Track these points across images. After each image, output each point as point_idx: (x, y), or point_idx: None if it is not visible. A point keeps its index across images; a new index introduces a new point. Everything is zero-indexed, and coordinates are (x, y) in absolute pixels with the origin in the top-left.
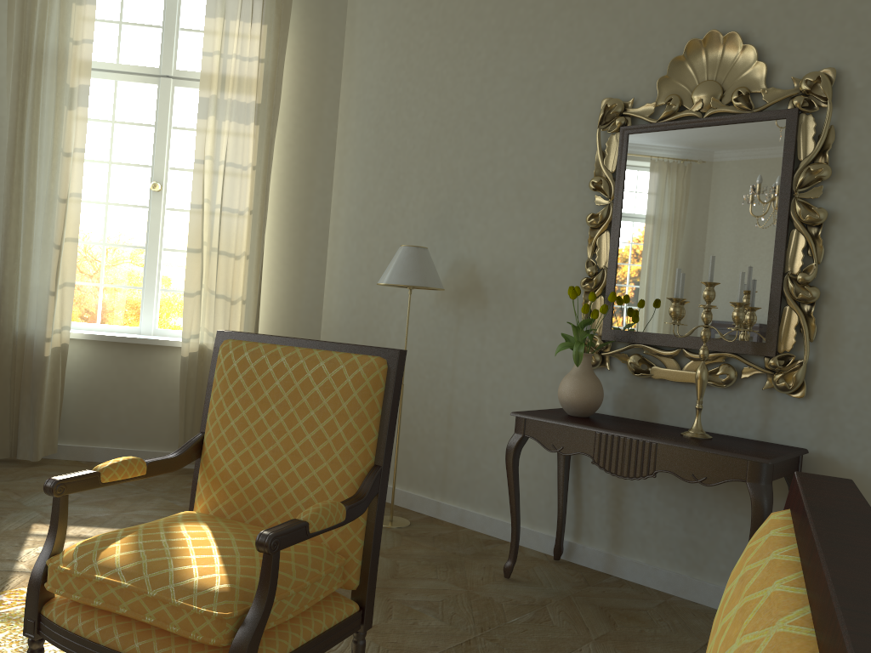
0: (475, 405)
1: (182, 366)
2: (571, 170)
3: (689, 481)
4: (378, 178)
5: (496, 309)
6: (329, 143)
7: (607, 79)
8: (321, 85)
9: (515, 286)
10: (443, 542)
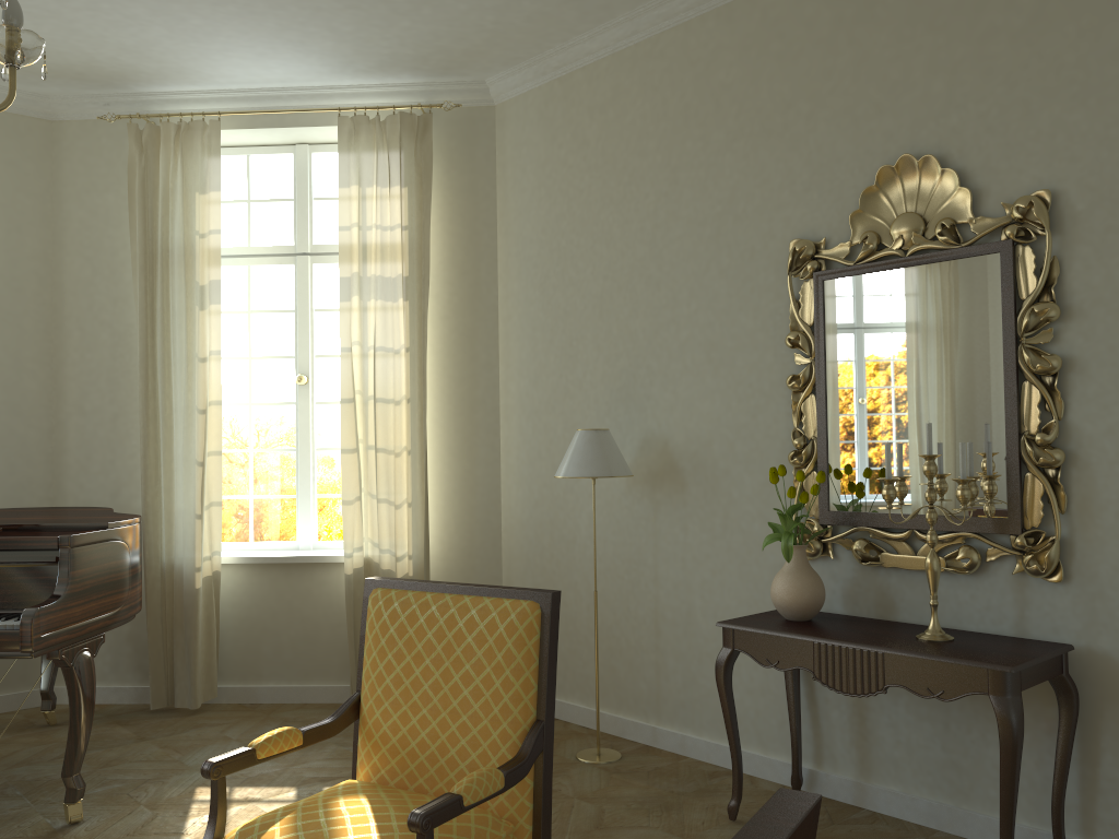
0: (685, 609)
1: (347, 585)
2: (764, 325)
3: (924, 696)
4: (549, 346)
5: (696, 493)
6: (490, 309)
7: (793, 217)
8: (474, 244)
9: (716, 465)
10: (659, 778)
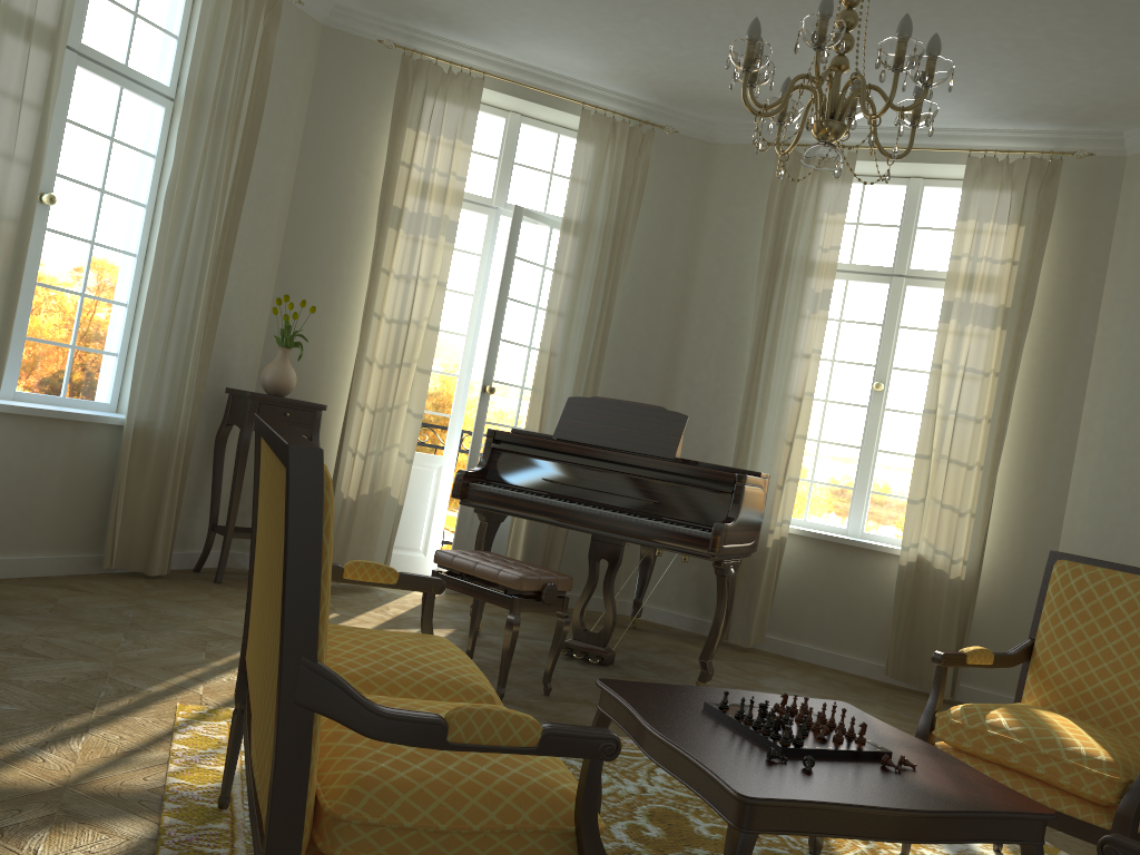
0: None
1: (899, 574)
2: None
3: None
4: None
5: None
6: (1084, 348)
7: None
8: (1079, 285)
9: None
10: None
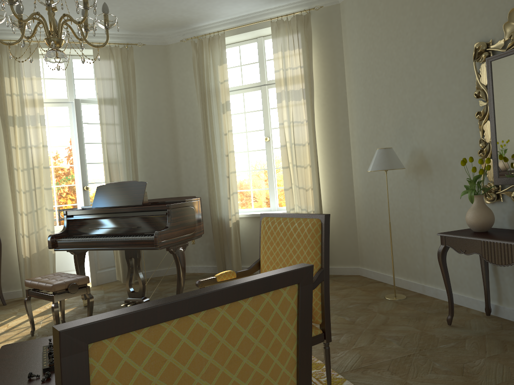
0: (434, 230)
1: None
2: (464, 88)
3: None
4: (369, 112)
5: (436, 174)
6: (343, 98)
7: (476, 31)
8: (334, 70)
9: (445, 160)
10: (421, 307)
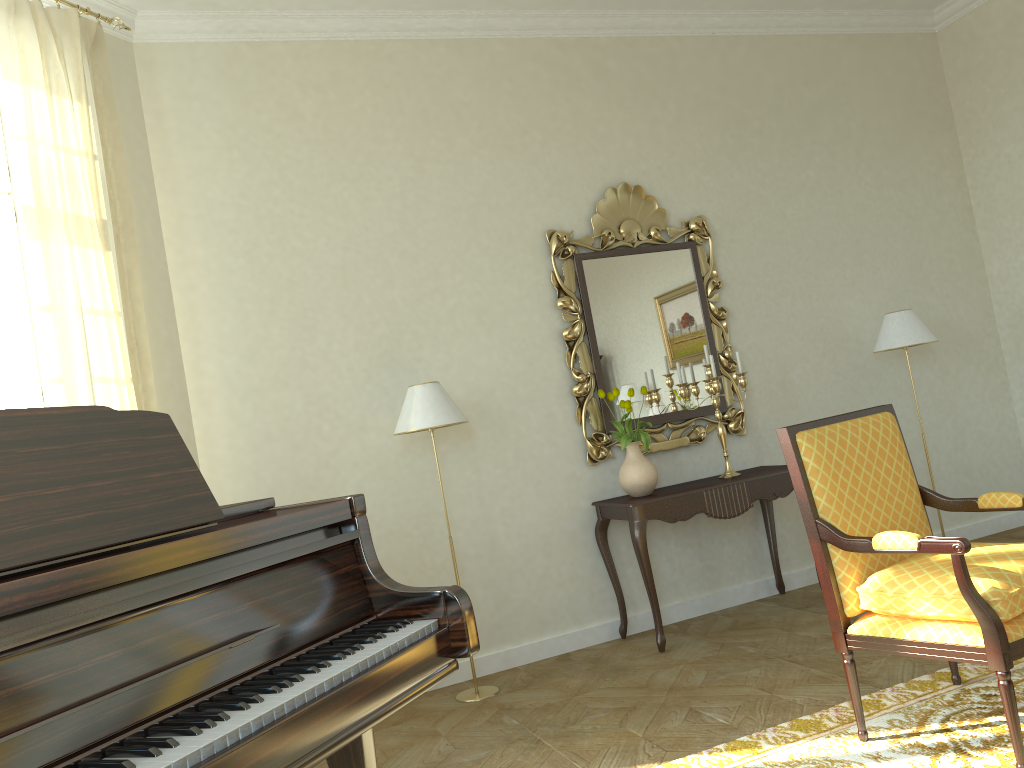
0: (488, 539)
1: None
2: (529, 293)
3: (774, 498)
4: (270, 318)
5: (485, 436)
6: (162, 276)
7: (541, 213)
8: (136, 197)
9: (501, 408)
10: (555, 673)
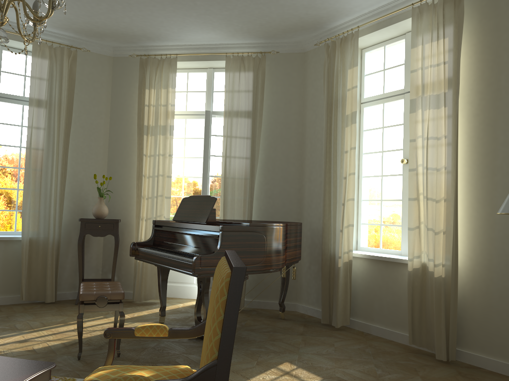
0: None
1: (408, 277)
2: None
3: None
4: None
5: None
6: (507, 105)
7: None
8: (497, 64)
9: None
10: None
